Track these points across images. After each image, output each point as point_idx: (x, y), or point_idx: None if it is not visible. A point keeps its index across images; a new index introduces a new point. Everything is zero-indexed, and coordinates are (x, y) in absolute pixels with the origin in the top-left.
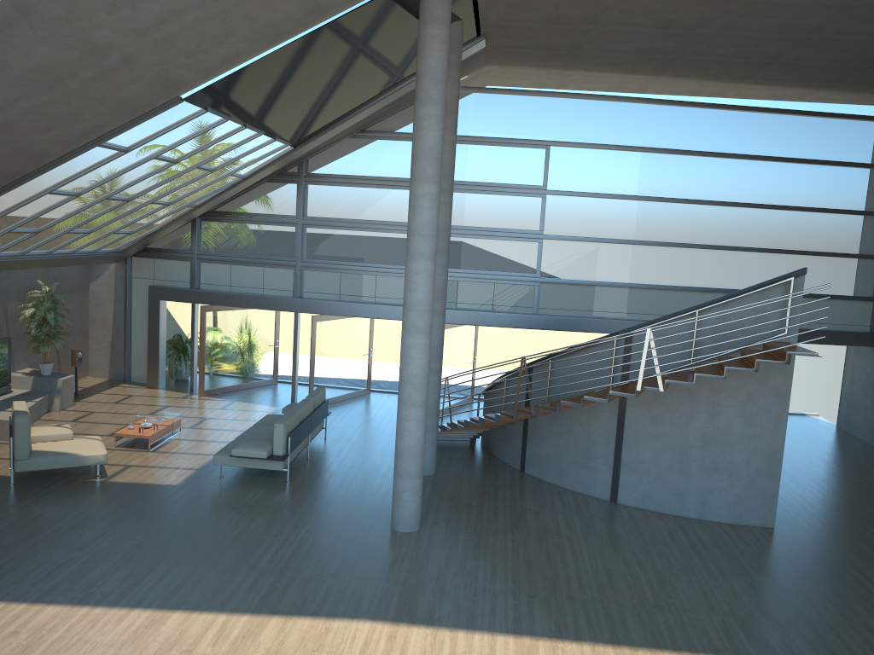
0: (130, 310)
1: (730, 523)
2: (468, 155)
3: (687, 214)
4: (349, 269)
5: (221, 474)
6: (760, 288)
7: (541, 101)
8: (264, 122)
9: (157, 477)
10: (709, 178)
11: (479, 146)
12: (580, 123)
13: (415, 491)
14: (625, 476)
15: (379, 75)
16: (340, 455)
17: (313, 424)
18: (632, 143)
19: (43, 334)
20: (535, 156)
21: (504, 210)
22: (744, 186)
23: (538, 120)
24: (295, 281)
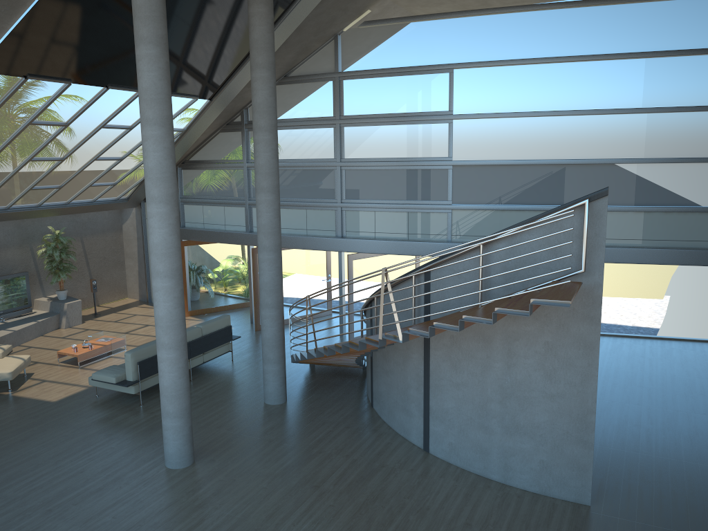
0: (146, 245)
1: (537, 493)
2: (375, 88)
3: (612, 126)
4: (284, 205)
5: (97, 393)
6: (547, 216)
7: (442, 23)
8: (128, 81)
9: (50, 393)
10: (638, 83)
11: (385, 78)
12: (484, 40)
13: (176, 430)
14: (433, 425)
15: (224, 22)
16: (224, 378)
17: (197, 350)
18: (542, 55)
19: (55, 268)
20: (439, 81)
21: (413, 139)
22: (684, 87)
23: (441, 44)
24: (246, 218)
